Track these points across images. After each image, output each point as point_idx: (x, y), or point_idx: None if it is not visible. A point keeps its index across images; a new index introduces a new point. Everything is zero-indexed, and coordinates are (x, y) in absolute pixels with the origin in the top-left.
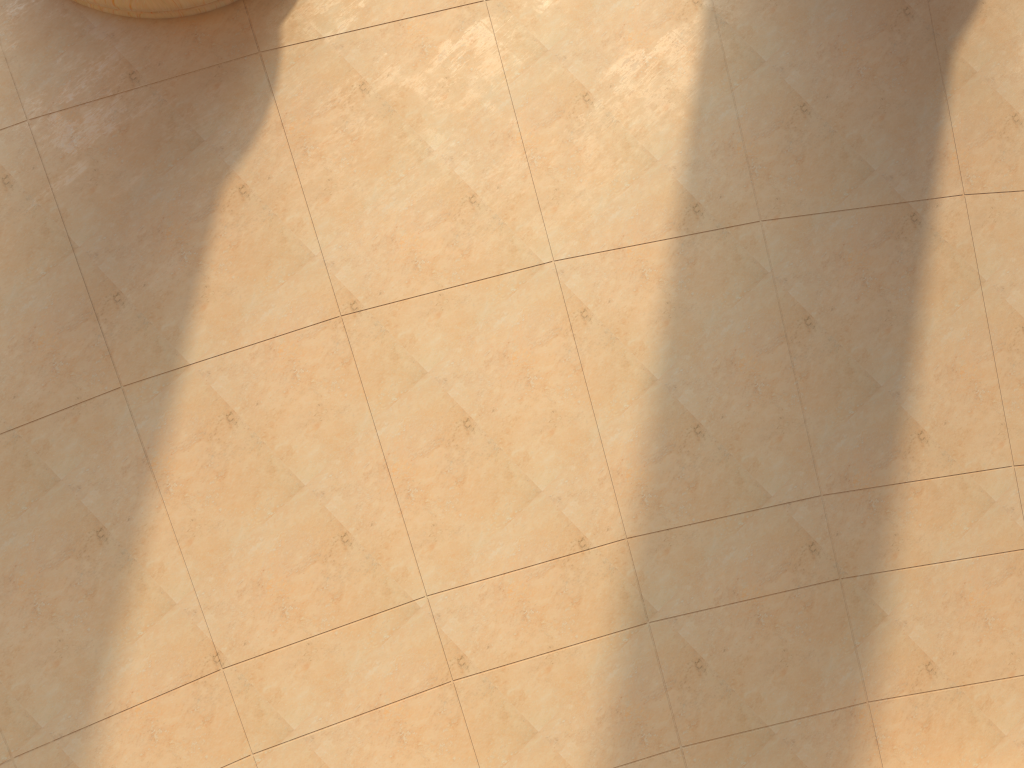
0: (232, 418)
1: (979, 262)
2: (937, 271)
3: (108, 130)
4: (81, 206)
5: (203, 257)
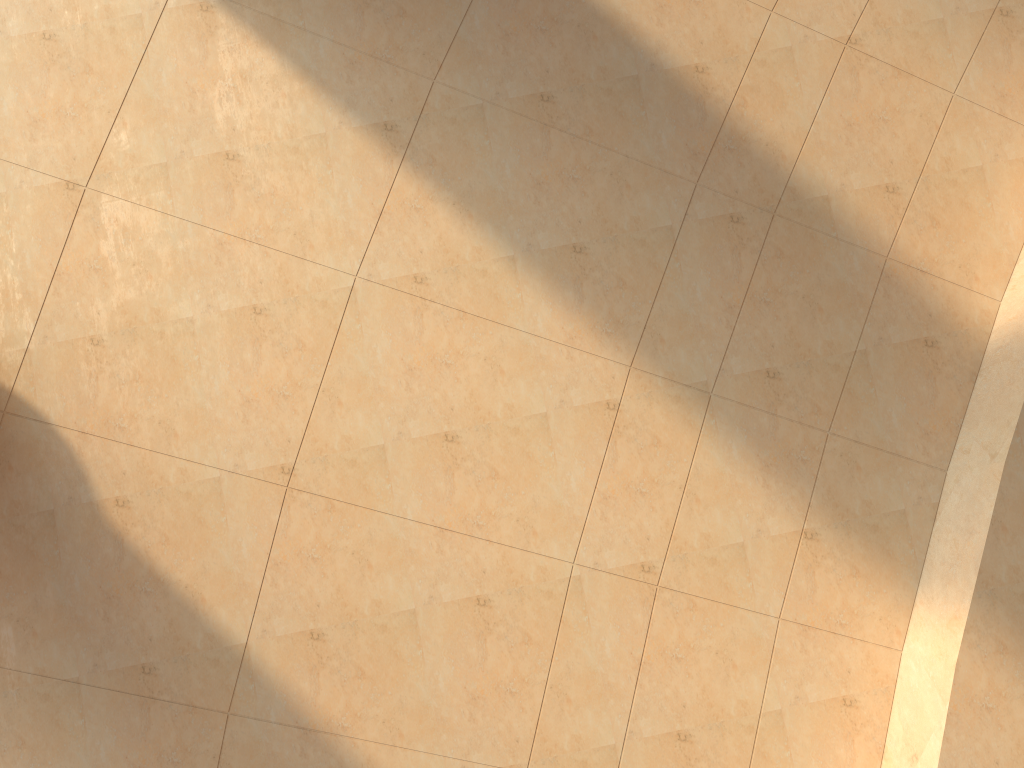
0: (317, 634)
1: None
2: None
3: None
4: (43, 652)
5: (158, 573)
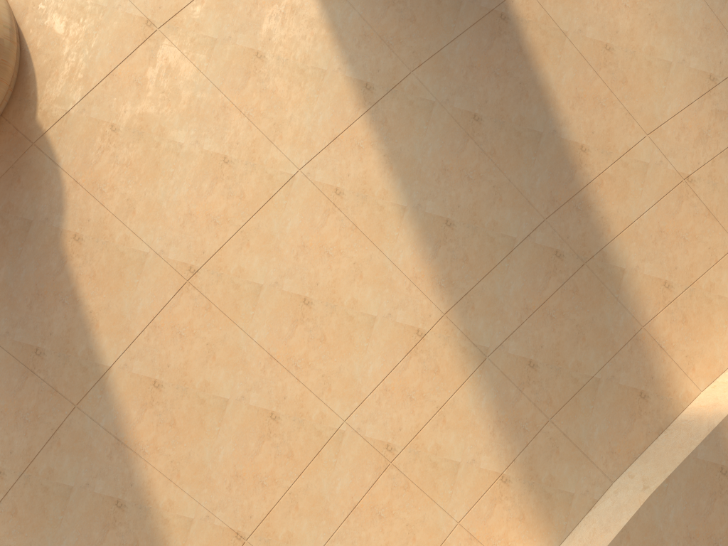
0: (158, 384)
1: (557, 22)
2: (535, 42)
3: None
4: None
5: (77, 294)
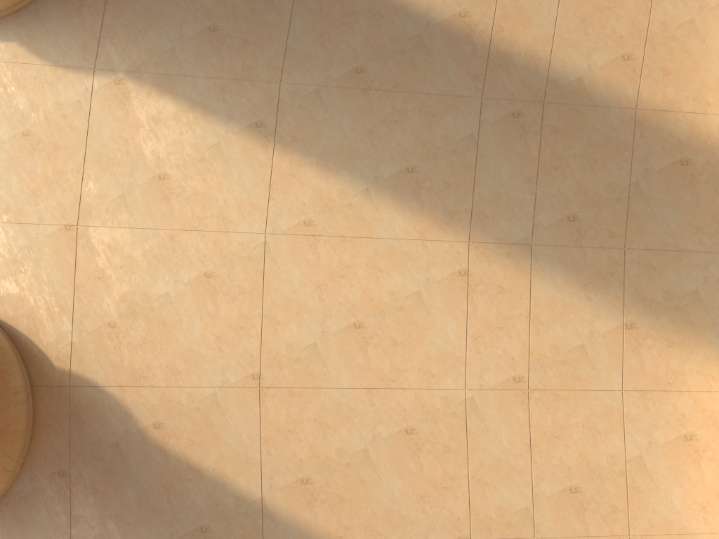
0: (306, 480)
1: None
2: None
3: (92, 500)
4: (137, 533)
5: (193, 465)
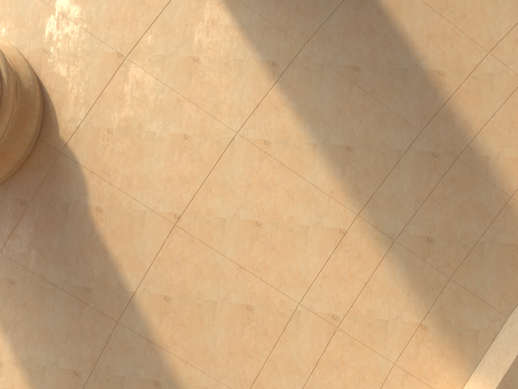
0: (167, 298)
1: None
2: (390, 3)
3: (31, 230)
4: (45, 267)
5: (105, 247)
